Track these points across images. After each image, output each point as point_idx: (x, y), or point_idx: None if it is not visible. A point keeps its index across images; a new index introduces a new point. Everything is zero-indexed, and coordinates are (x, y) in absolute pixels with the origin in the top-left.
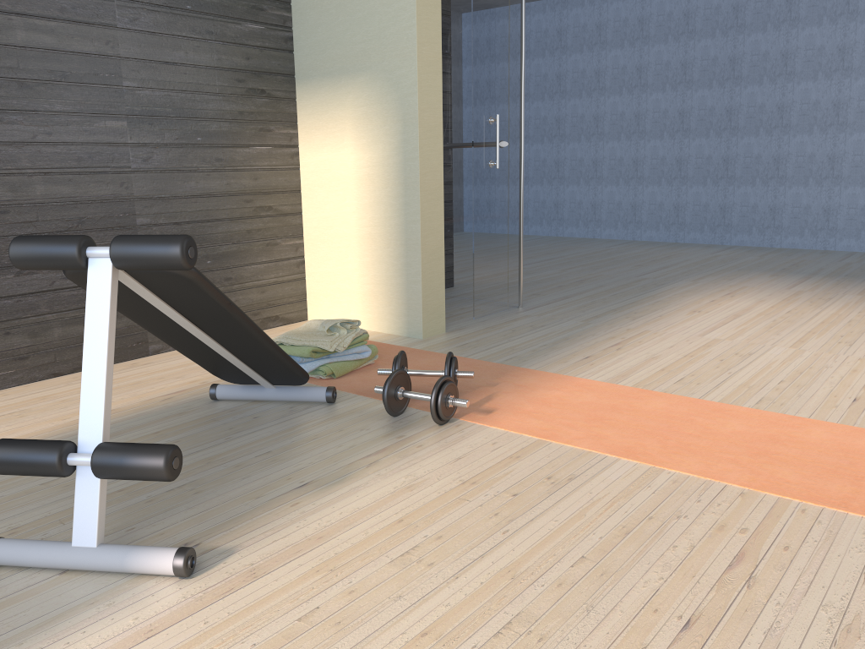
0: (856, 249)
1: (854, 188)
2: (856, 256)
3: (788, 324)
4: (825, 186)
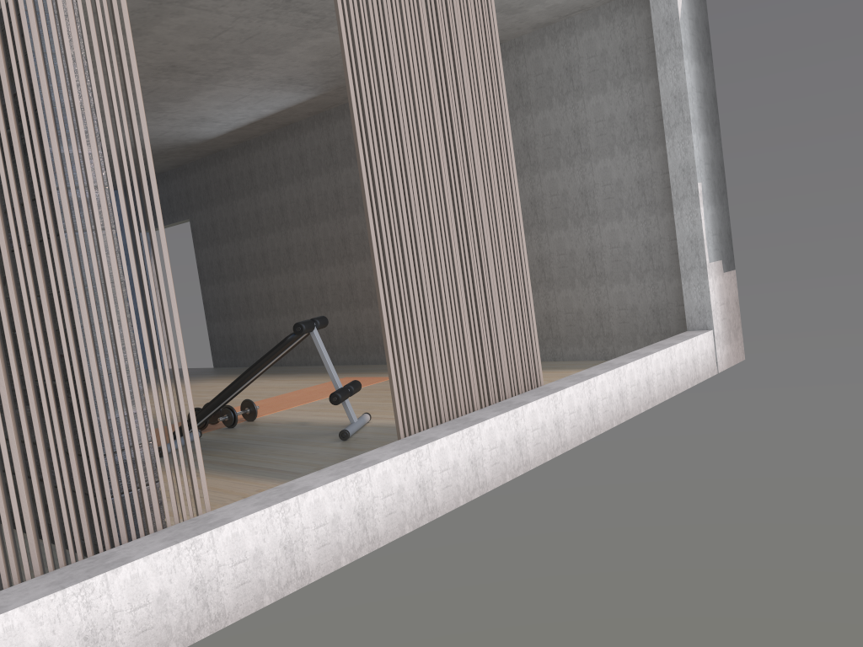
0: None
1: None
2: None
3: None
4: None
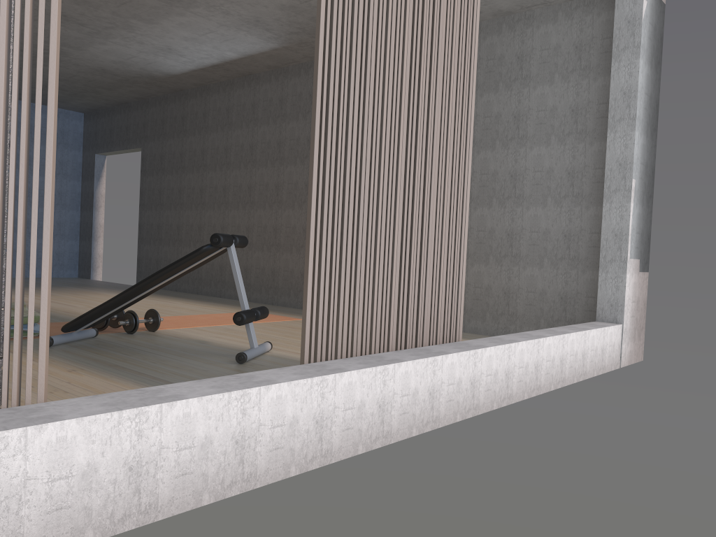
0: None
1: None
2: None
3: (79, 300)
4: None
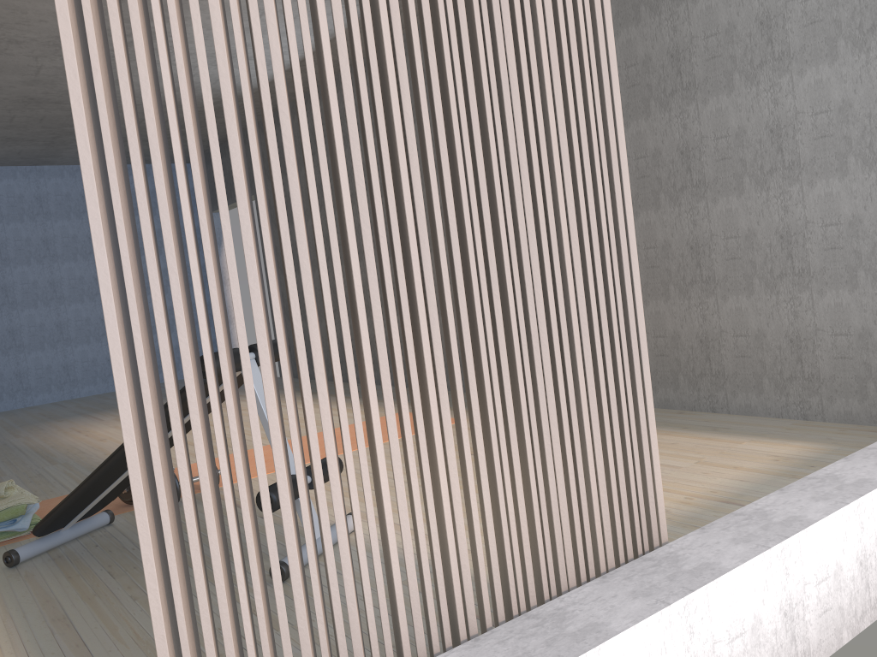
0: (51, 400)
1: (37, 353)
2: (64, 403)
3: None
4: (12, 354)
